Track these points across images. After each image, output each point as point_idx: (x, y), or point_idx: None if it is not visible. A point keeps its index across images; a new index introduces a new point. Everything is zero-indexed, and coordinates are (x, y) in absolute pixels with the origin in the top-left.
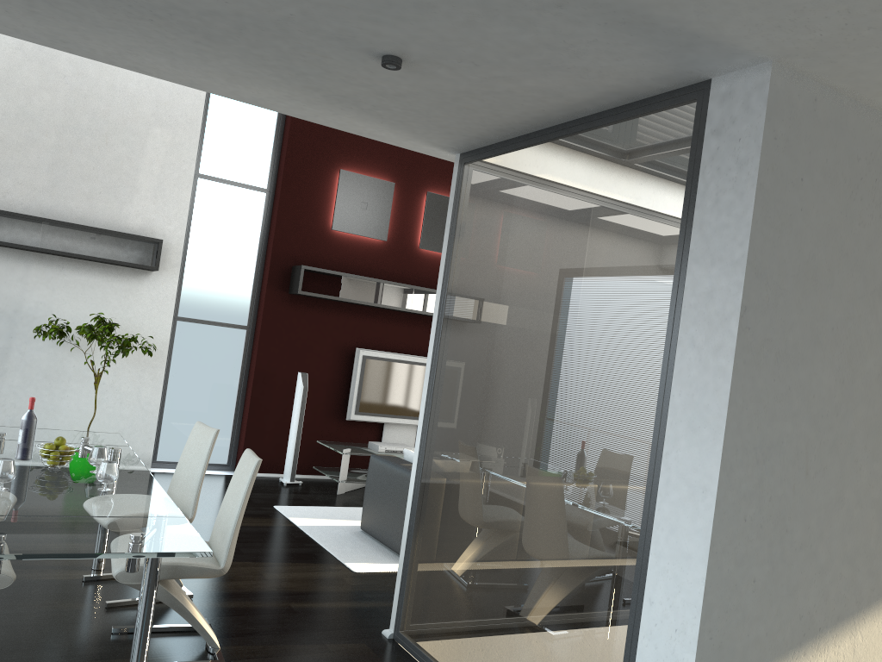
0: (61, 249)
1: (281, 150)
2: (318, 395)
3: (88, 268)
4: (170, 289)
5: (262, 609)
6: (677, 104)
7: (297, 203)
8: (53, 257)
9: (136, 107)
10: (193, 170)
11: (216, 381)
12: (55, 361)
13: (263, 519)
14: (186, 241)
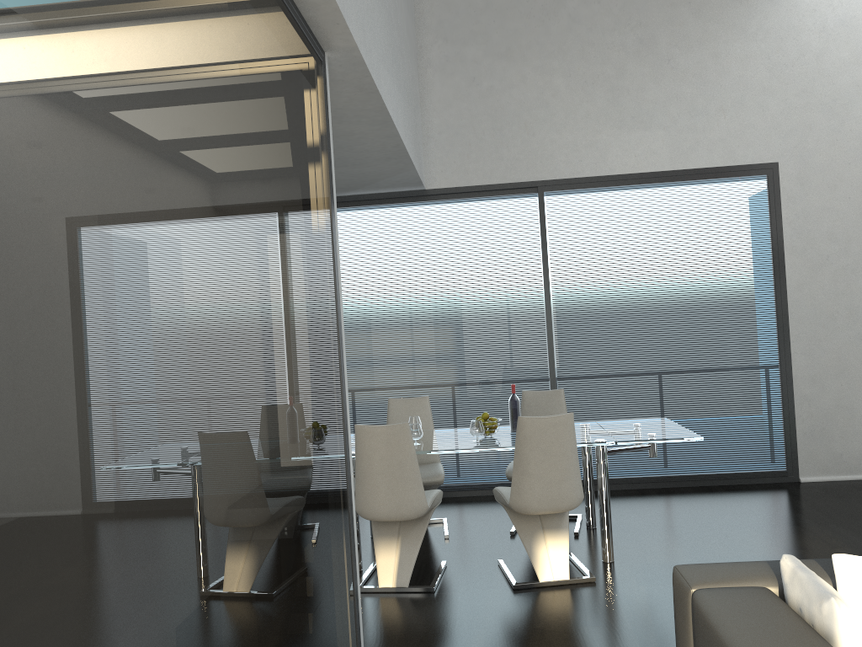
0: None
1: None
2: None
3: None
4: None
5: (473, 615)
6: None
7: None
8: None
9: None
10: None
11: None
12: None
13: None
14: None
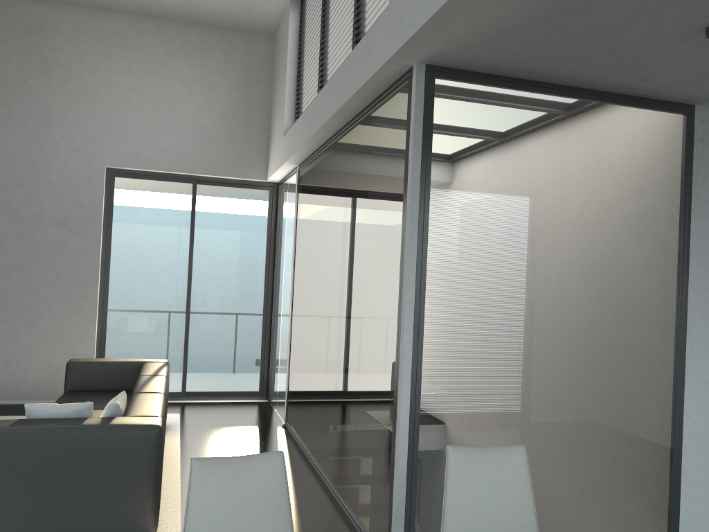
0: None
1: None
2: None
3: None
4: None
5: None
6: (672, 112)
7: None
8: None
9: None
10: None
11: None
12: None
13: None
14: None
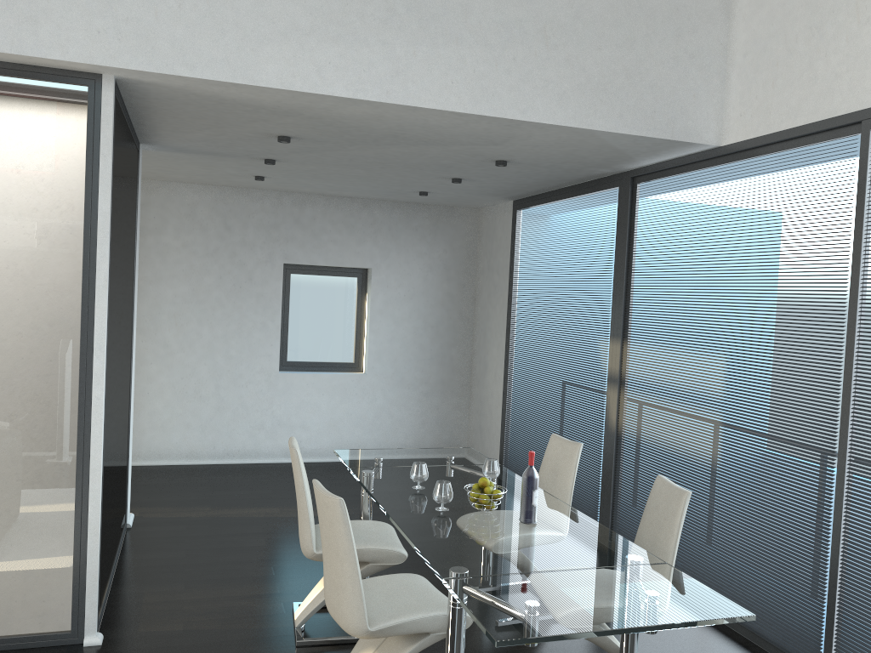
0: None
1: None
2: None
3: None
4: None
5: None
6: (137, 148)
7: None
8: None
9: None
10: None
11: None
12: None
13: None
14: None
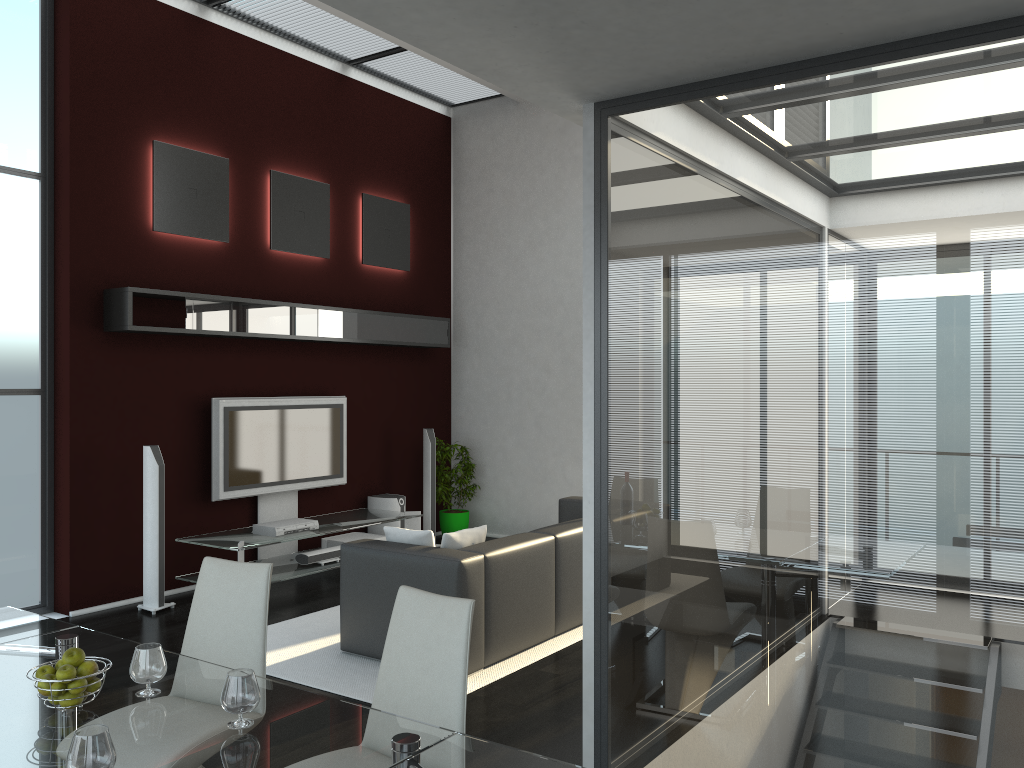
0: None
1: (55, 112)
2: (165, 474)
3: None
4: None
5: None
6: None
7: (97, 194)
8: None
9: None
10: None
11: (5, 482)
12: None
13: None
14: None
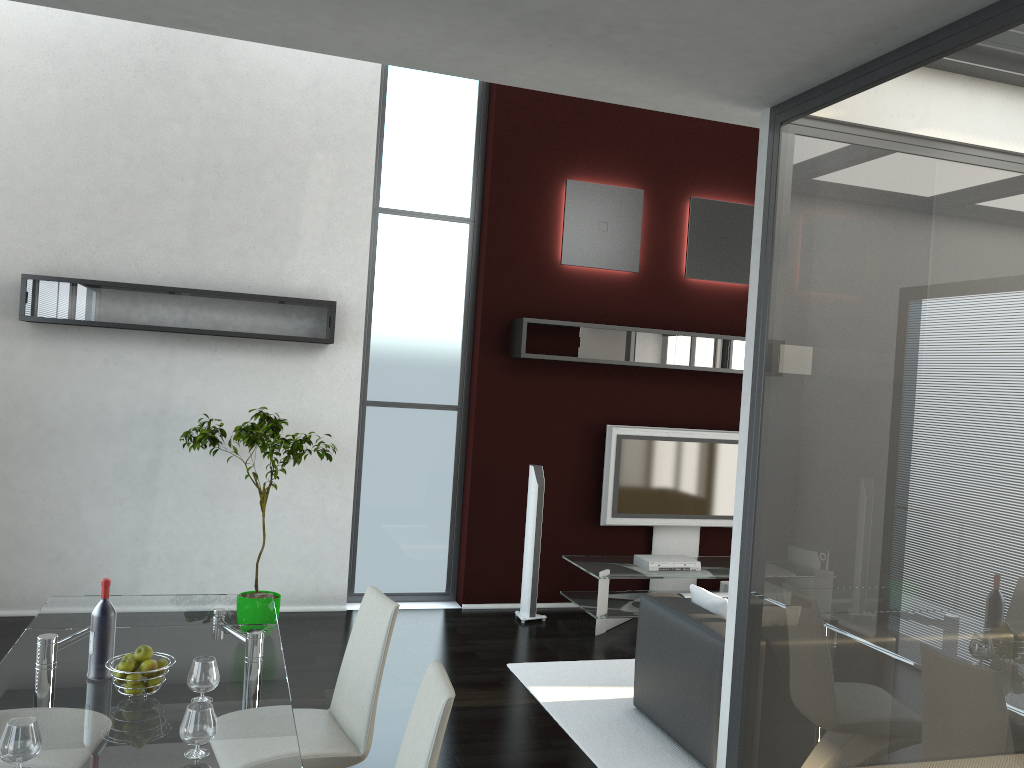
0: (208, 327)
1: (484, 163)
2: (559, 493)
3: (246, 348)
4: (353, 365)
5: None
6: None
7: (511, 233)
8: (203, 337)
9: (291, 128)
10: (370, 203)
11: (423, 482)
12: (215, 473)
13: (491, 691)
14: (370, 300)
